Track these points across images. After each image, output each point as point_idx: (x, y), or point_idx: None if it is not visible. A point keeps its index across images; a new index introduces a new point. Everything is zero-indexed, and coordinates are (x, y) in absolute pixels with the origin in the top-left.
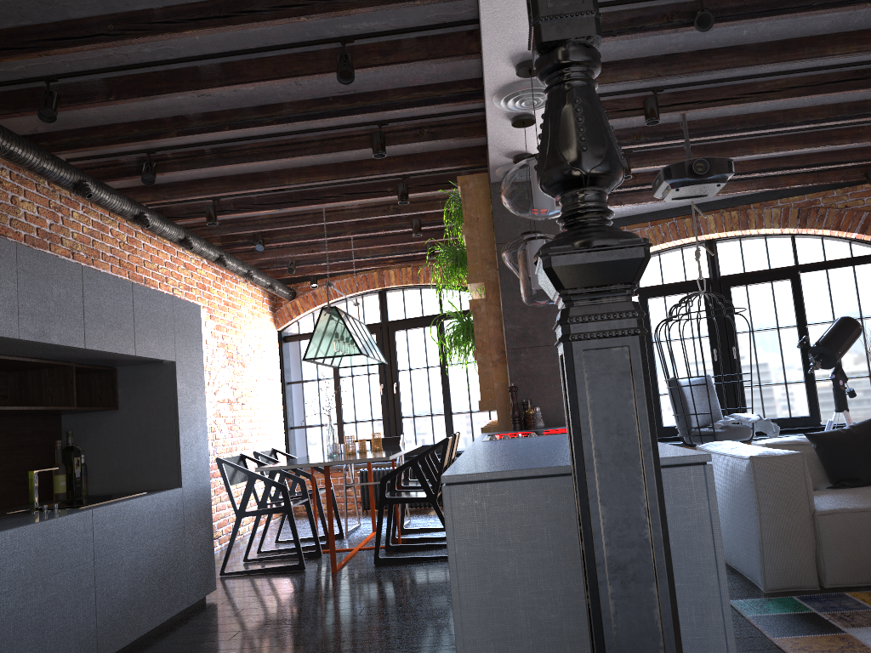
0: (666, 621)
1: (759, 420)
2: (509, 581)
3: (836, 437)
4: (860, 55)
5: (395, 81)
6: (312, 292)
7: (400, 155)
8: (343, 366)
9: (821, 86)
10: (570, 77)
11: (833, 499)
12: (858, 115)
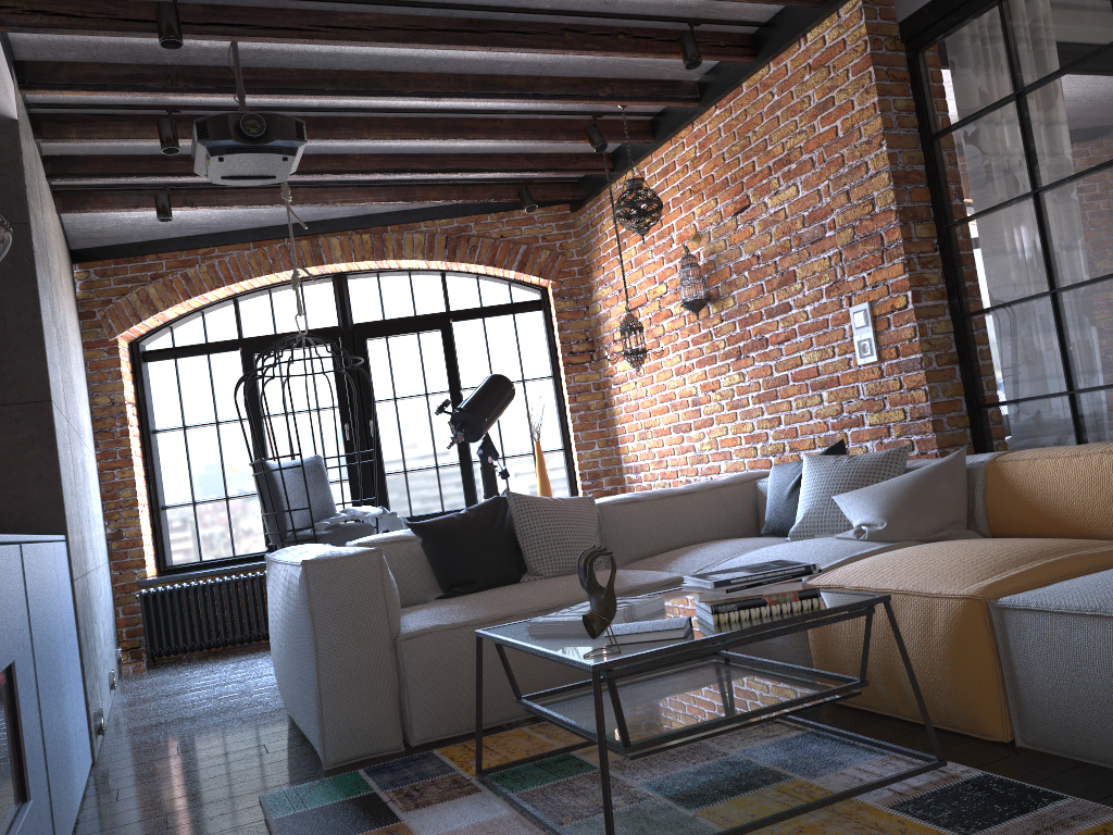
0: None
1: (384, 514)
2: None
3: (448, 526)
4: None
5: None
6: None
7: None
8: None
9: (425, 33)
10: None
11: (432, 613)
12: (486, 93)
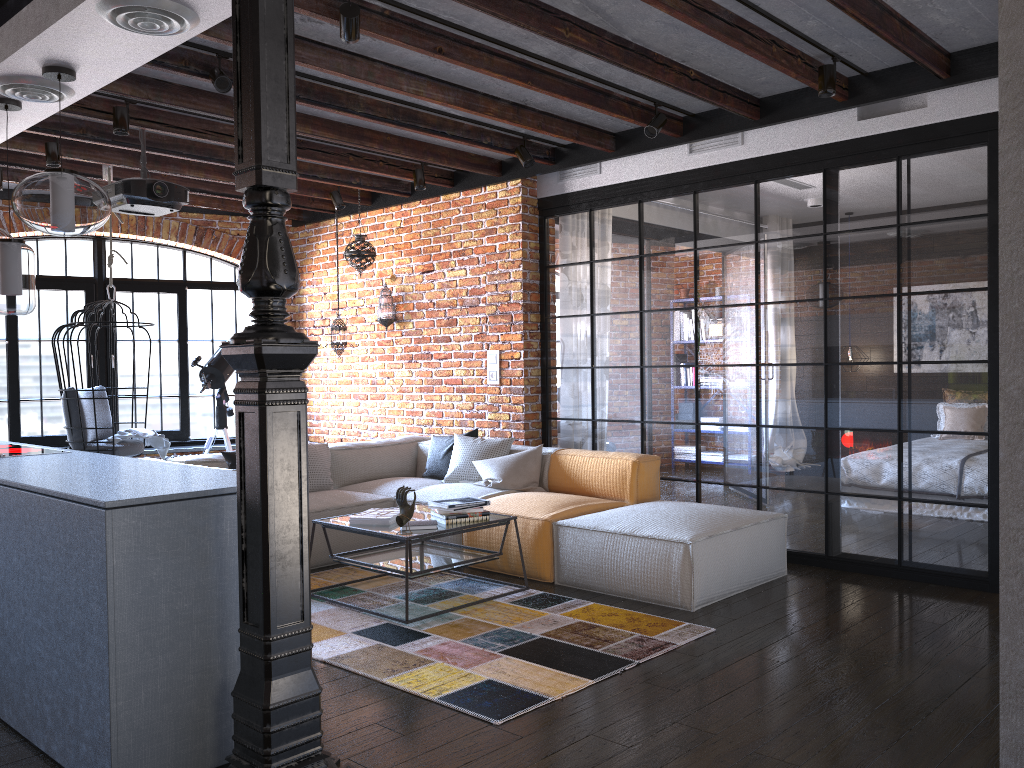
0: (306, 588)
1: (154, 435)
2: (156, 582)
3: None
4: (312, 137)
5: None
6: None
7: None
8: None
9: None
10: (277, 215)
11: None
12: None
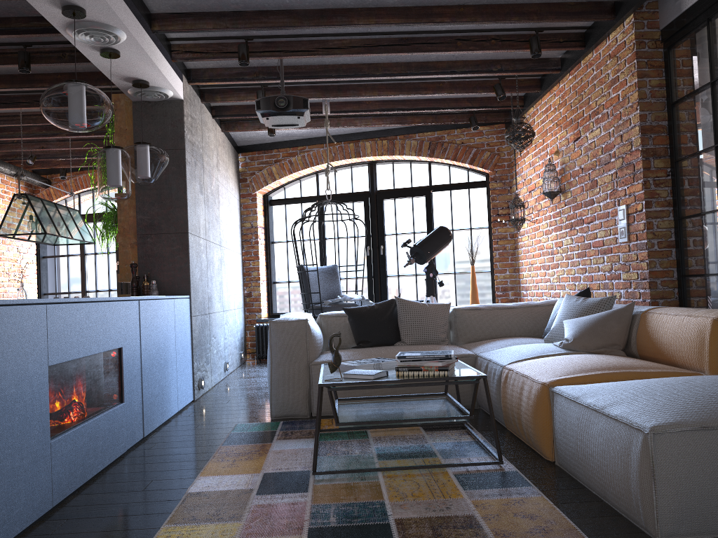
0: None
1: (362, 300)
2: None
3: (362, 311)
4: (379, 27)
5: (13, 11)
6: (63, 183)
7: (66, 72)
8: (58, 244)
9: (375, 47)
10: None
11: None
12: (422, 72)
